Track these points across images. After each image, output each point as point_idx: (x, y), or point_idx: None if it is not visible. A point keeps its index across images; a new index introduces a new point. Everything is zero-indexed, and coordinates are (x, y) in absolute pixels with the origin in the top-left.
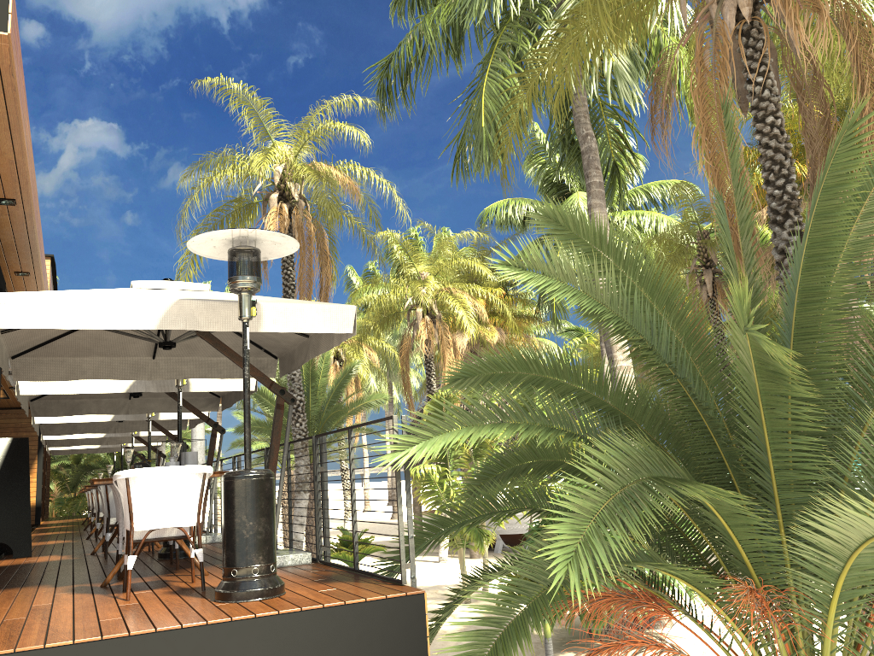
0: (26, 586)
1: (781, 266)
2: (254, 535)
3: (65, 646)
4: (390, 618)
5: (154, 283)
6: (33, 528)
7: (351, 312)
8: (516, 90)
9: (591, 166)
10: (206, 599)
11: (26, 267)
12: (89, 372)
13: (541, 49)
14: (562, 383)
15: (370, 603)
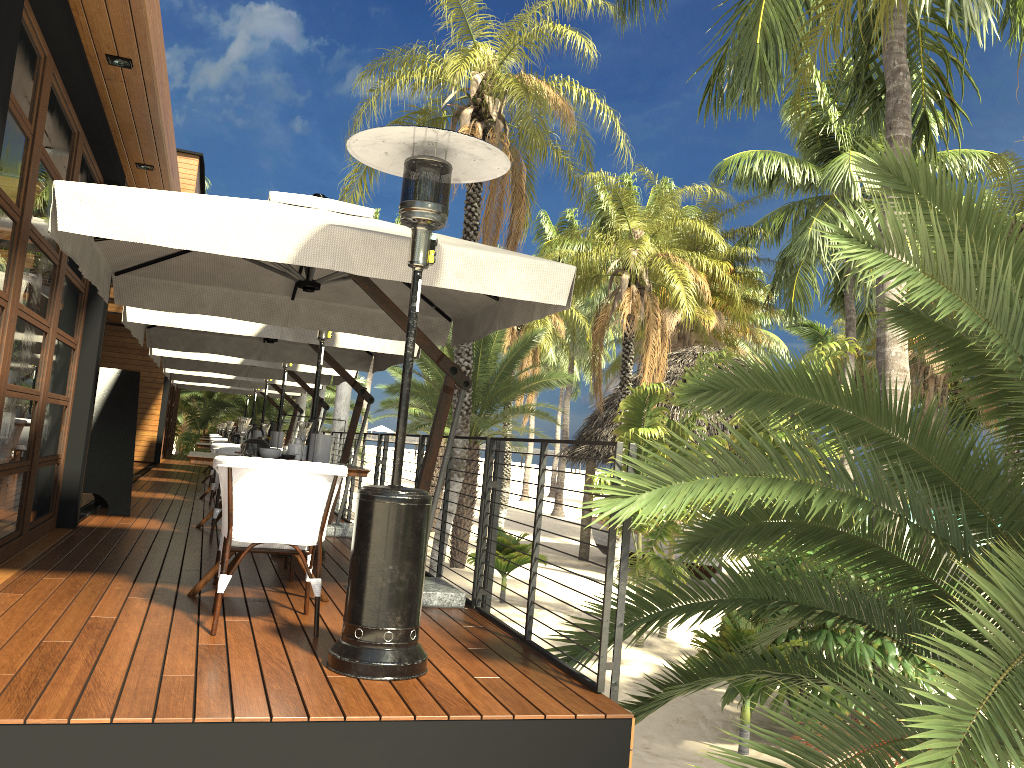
0: (101, 572)
1: None
2: (393, 585)
3: (98, 724)
4: (577, 749)
5: (299, 197)
6: (149, 468)
7: (567, 275)
8: None
9: (897, 113)
10: (316, 656)
11: (149, 159)
12: (209, 306)
13: None
14: (863, 423)
15: (551, 722)
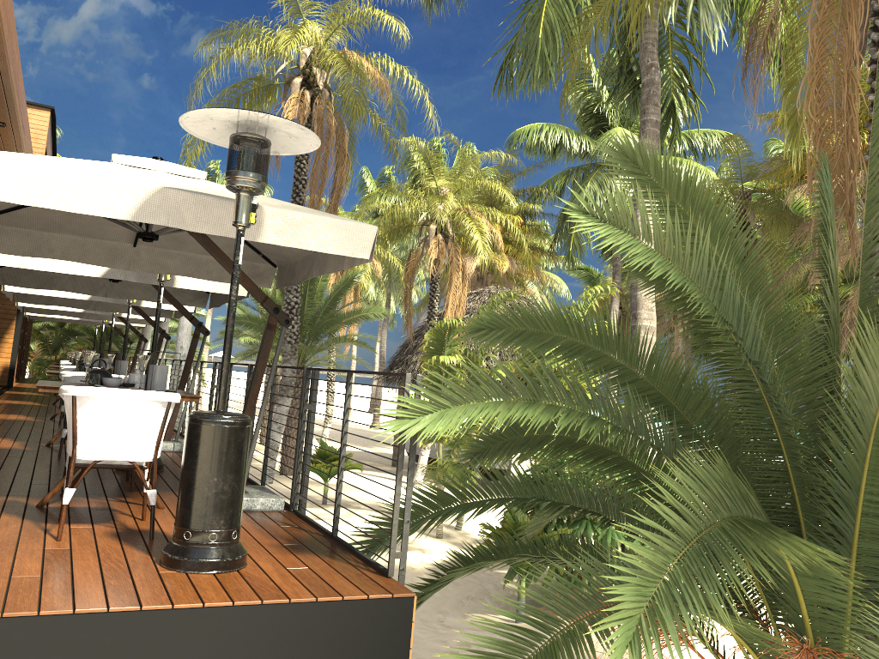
0: None
1: None
2: (218, 494)
3: None
4: (369, 623)
5: (139, 160)
6: (3, 392)
7: (370, 233)
8: None
9: (650, 101)
10: (151, 556)
11: (0, 117)
12: (57, 251)
13: None
14: (606, 356)
15: (348, 602)
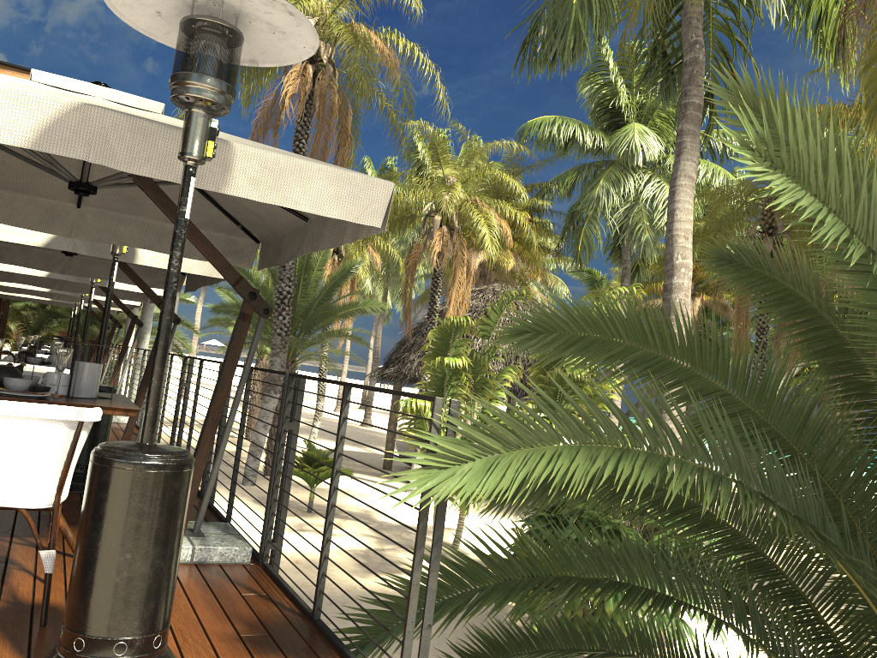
0: None
1: None
2: (131, 579)
3: None
4: None
5: (70, 80)
6: None
7: (384, 192)
8: None
9: (692, 82)
10: None
11: None
12: None
13: None
14: (699, 377)
15: None
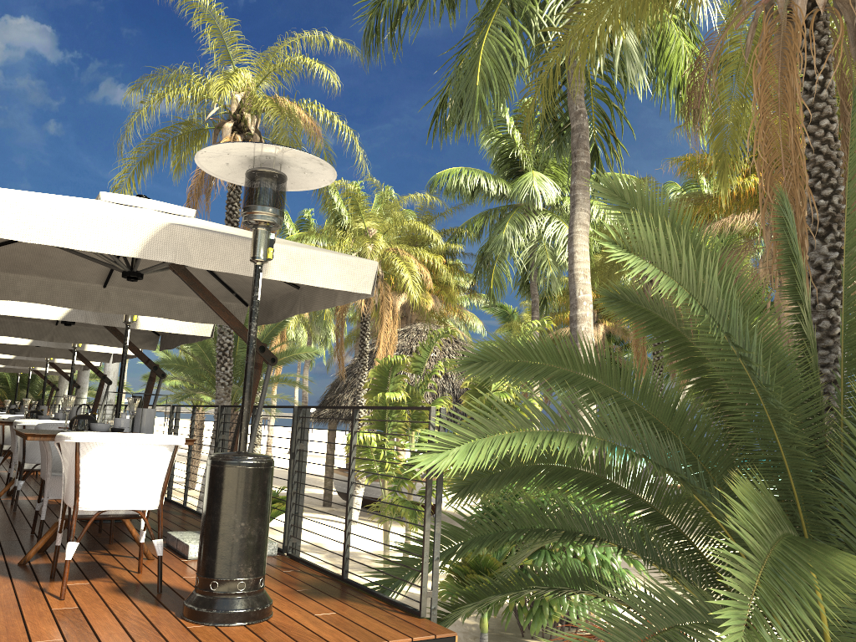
0: None
1: (814, 282)
2: (245, 539)
3: None
4: None
5: (128, 198)
6: None
7: (371, 269)
8: (550, 45)
9: (580, 145)
10: (167, 610)
11: None
12: (23, 293)
13: (583, 5)
14: (599, 385)
15: None
